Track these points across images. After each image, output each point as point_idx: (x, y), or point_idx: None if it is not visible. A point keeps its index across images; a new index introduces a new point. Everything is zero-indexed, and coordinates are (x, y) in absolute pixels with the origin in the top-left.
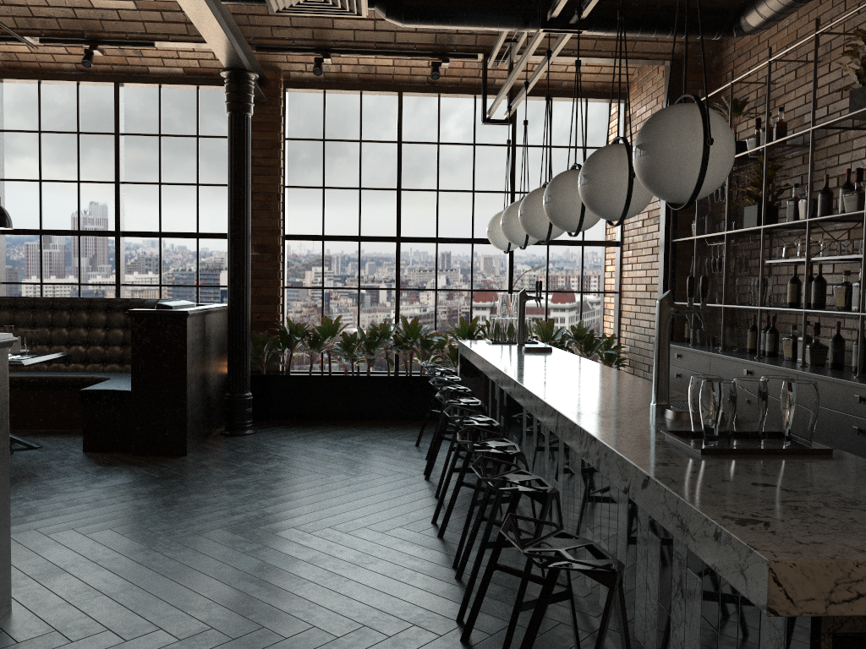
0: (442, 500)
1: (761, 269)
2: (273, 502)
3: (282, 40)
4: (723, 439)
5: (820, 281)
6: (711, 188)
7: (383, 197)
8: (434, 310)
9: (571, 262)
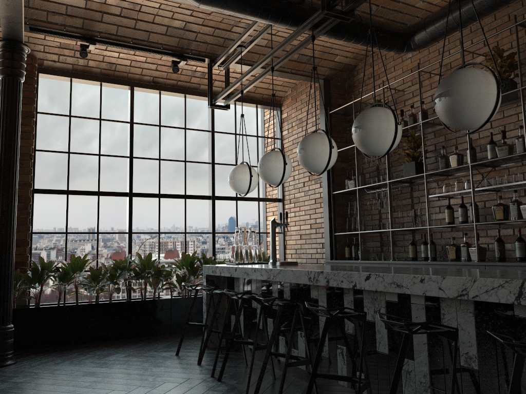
0: None
1: (427, 201)
2: None
3: (55, 25)
4: None
5: (476, 205)
6: None
7: (118, 162)
8: (157, 248)
9: (252, 212)
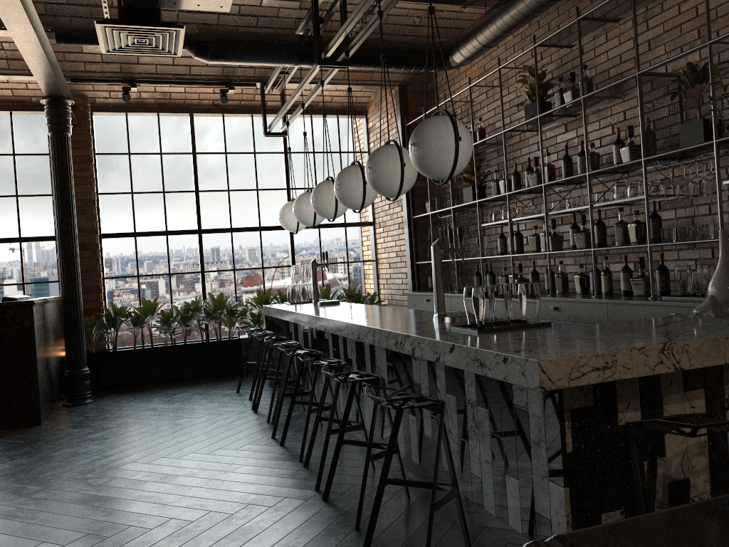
0: (278, 419)
1: (479, 231)
2: (137, 444)
3: (94, 73)
4: (489, 323)
5: (519, 235)
6: (461, 168)
7: (184, 198)
8: (234, 286)
9: (338, 240)
